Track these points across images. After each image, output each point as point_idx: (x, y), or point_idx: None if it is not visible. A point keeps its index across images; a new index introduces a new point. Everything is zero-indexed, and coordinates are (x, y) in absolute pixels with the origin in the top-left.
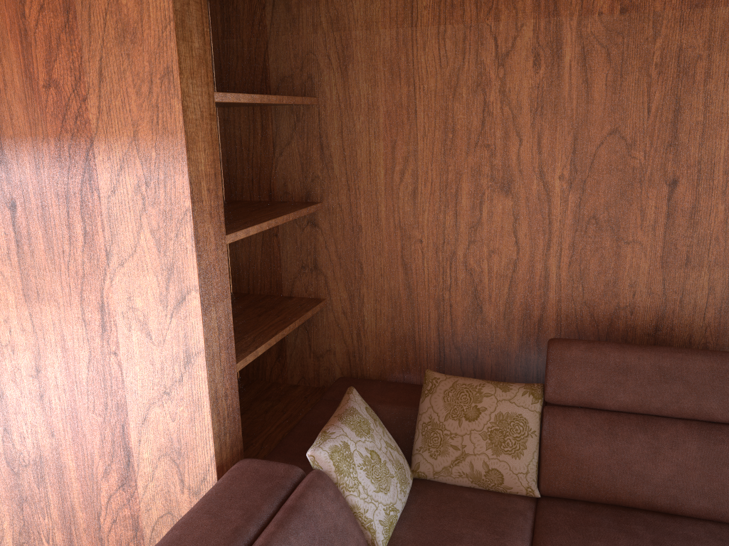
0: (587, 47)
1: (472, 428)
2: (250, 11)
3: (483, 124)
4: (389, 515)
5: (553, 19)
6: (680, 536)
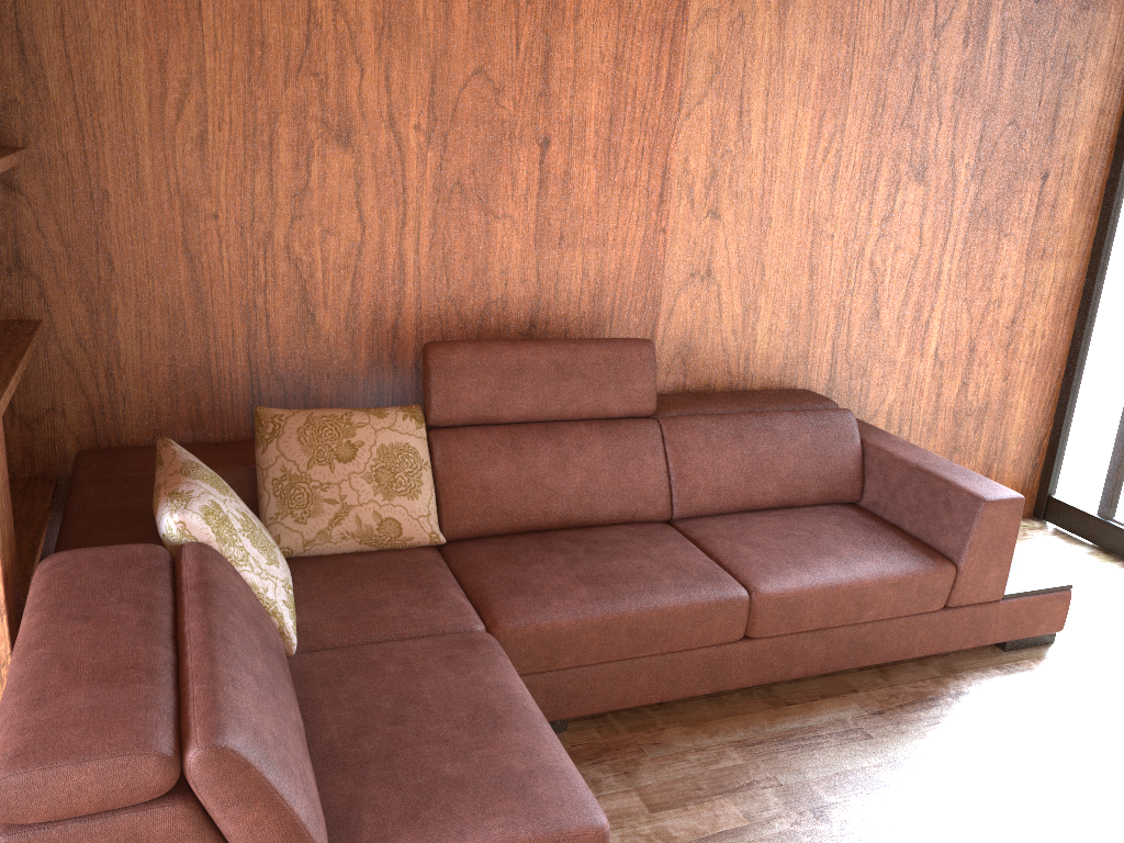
0: None
1: (350, 471)
2: None
3: (308, 41)
4: (290, 593)
5: None
6: (607, 541)
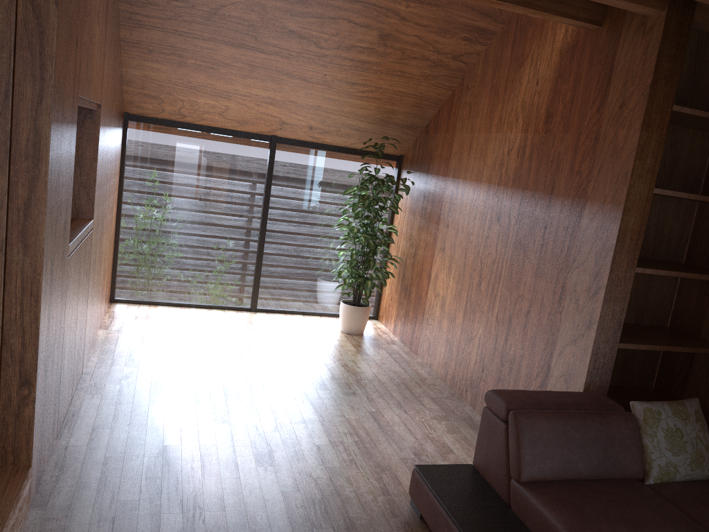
0: None
1: None
2: None
3: None
4: (668, 467)
5: None
6: None
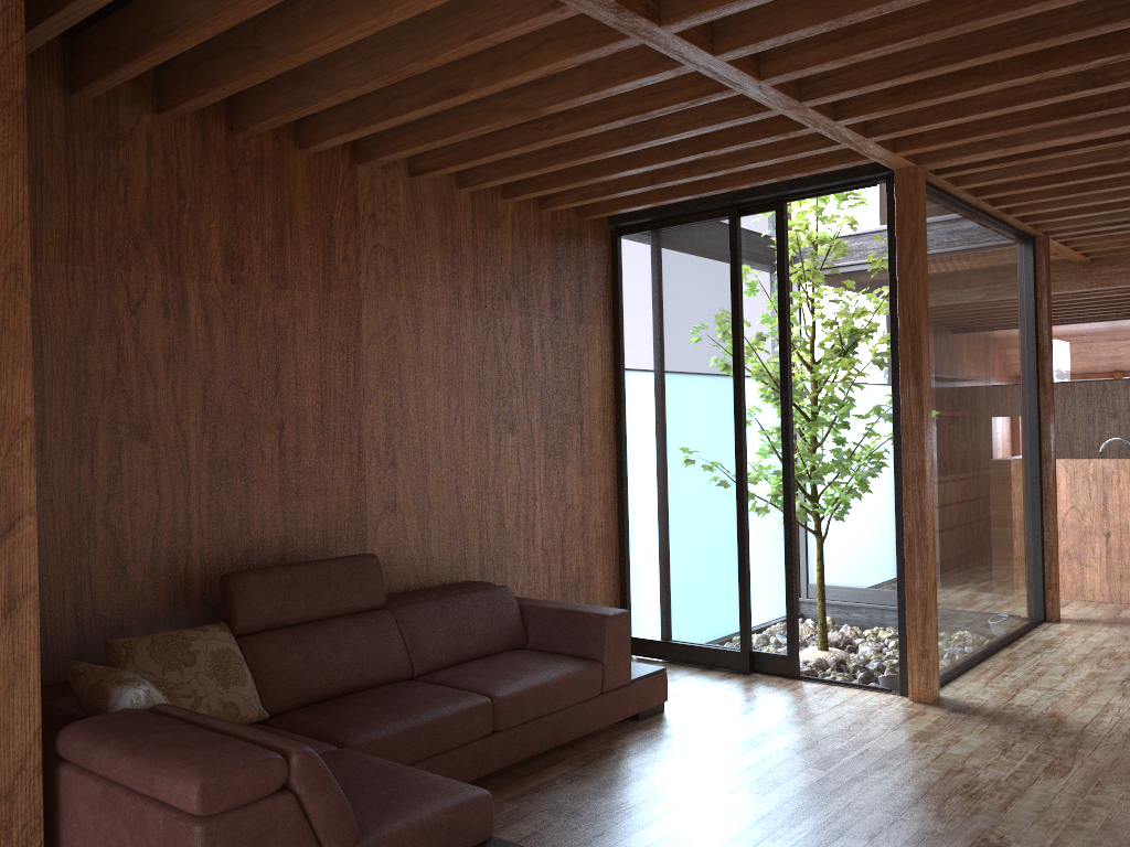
0: (208, 307)
1: (196, 671)
2: None
3: (118, 369)
4: None
5: (179, 278)
6: (382, 693)
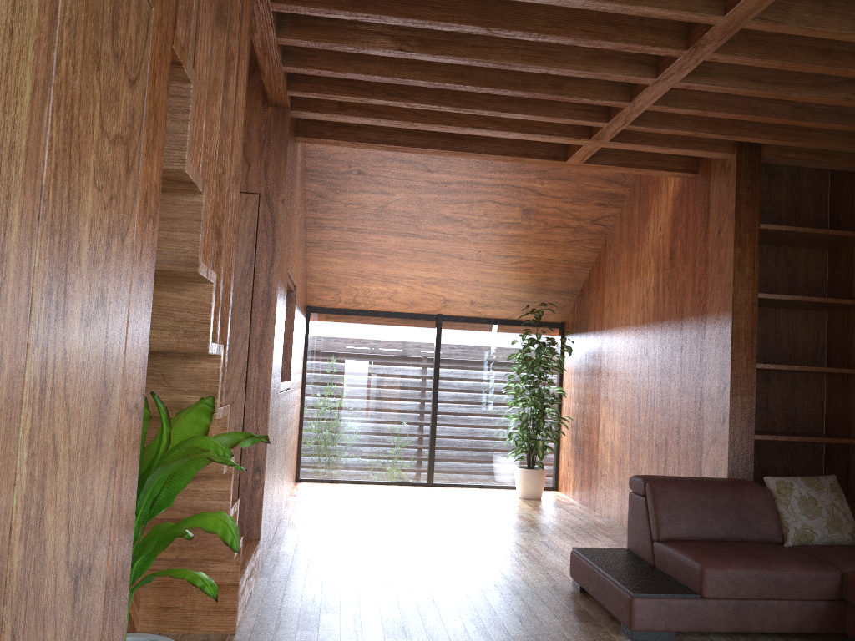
0: None
1: None
2: (846, 253)
3: None
4: (805, 530)
5: None
6: None
